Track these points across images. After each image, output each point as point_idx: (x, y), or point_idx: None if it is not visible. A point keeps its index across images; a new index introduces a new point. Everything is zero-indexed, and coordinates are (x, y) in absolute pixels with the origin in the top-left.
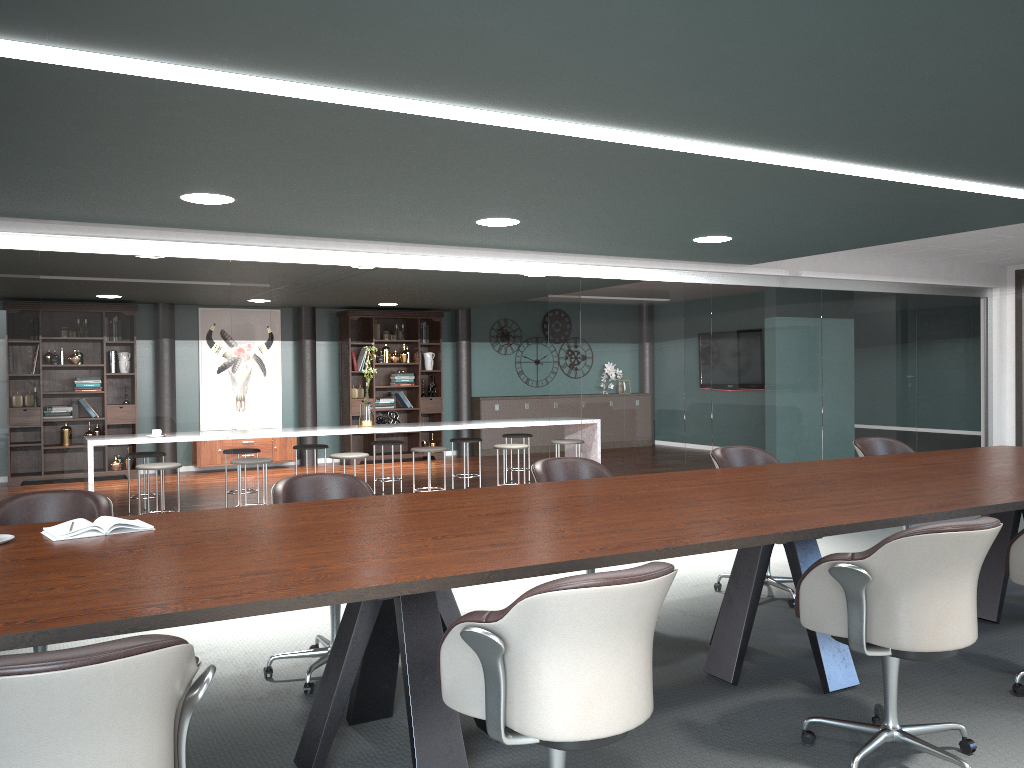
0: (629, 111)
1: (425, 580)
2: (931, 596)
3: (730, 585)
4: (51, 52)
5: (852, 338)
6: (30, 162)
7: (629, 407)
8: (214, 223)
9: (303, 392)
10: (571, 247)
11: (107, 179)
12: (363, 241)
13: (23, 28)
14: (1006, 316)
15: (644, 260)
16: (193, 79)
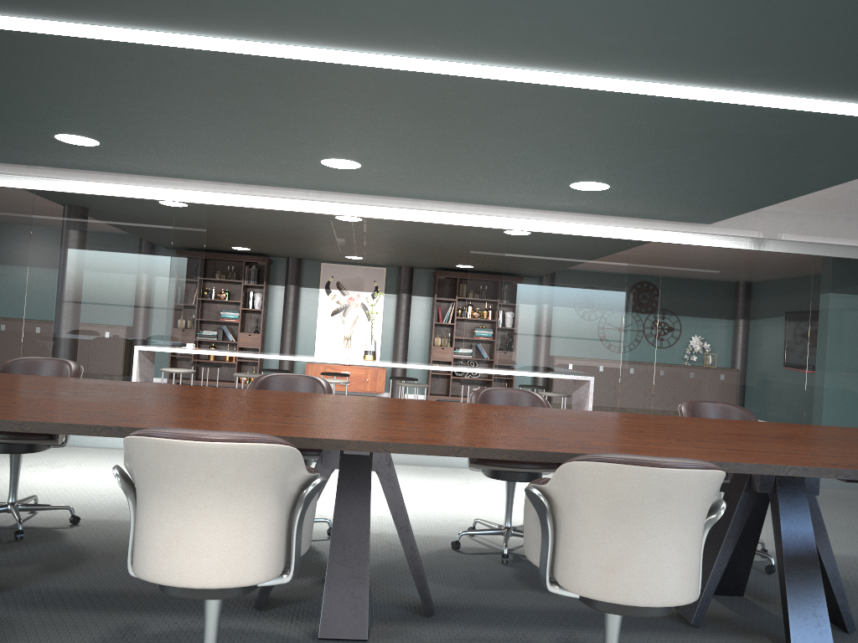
0: (137, 7)
1: None
2: (160, 516)
3: None
4: None
5: (855, 311)
6: None
7: (553, 358)
8: (140, 168)
9: (396, 337)
10: (474, 197)
11: None
12: (285, 188)
13: None
14: None
15: (576, 215)
16: None
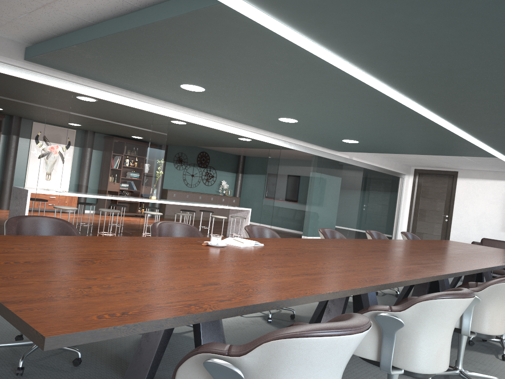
0: (437, 101)
1: (438, 275)
2: None
3: (415, 286)
4: (302, 39)
5: (363, 188)
6: (157, 60)
7: (290, 206)
8: (163, 95)
9: None
10: (289, 133)
11: (171, 72)
12: (209, 114)
13: (311, 30)
14: (408, 186)
15: (305, 143)
16: (327, 58)
